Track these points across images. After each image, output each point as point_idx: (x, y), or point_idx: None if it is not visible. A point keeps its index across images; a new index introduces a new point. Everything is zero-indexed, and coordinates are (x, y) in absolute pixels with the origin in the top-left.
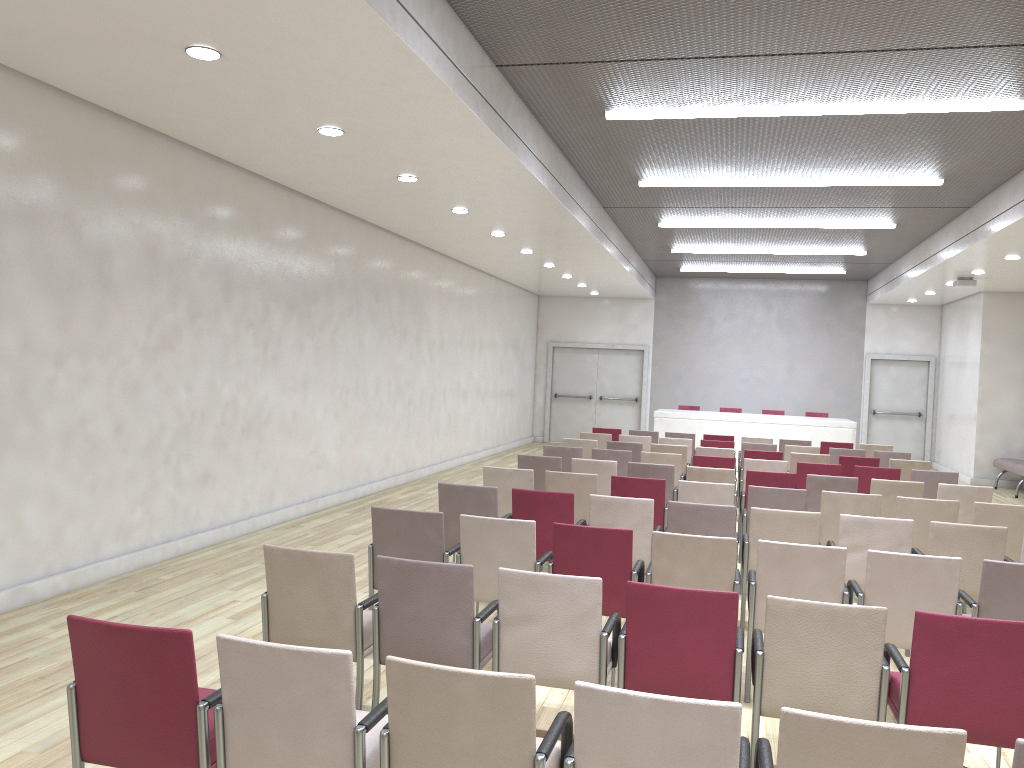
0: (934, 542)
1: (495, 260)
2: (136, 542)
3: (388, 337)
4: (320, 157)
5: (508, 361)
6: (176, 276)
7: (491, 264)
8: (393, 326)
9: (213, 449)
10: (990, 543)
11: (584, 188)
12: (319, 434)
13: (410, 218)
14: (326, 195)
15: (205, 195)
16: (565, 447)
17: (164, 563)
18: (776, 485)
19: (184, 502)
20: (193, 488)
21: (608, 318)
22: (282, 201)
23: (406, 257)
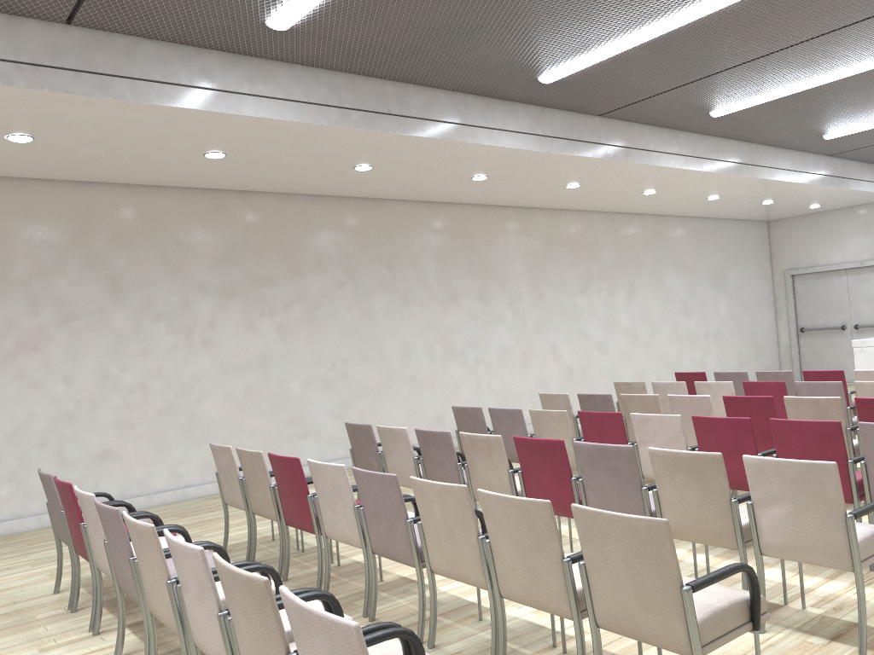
0: (225, 592)
1: (584, 200)
2: (6, 513)
3: (420, 302)
4: (108, 159)
5: (702, 300)
6: (35, 289)
7: (597, 204)
8: (429, 290)
9: (114, 430)
10: (257, 607)
11: (499, 105)
12: (298, 405)
13: (365, 185)
14: (242, 186)
15: (69, 215)
16: (466, 407)
17: (32, 531)
18: (544, 457)
19: (74, 477)
20: (87, 465)
21: (852, 231)
22: (198, 201)
23: (445, 220)
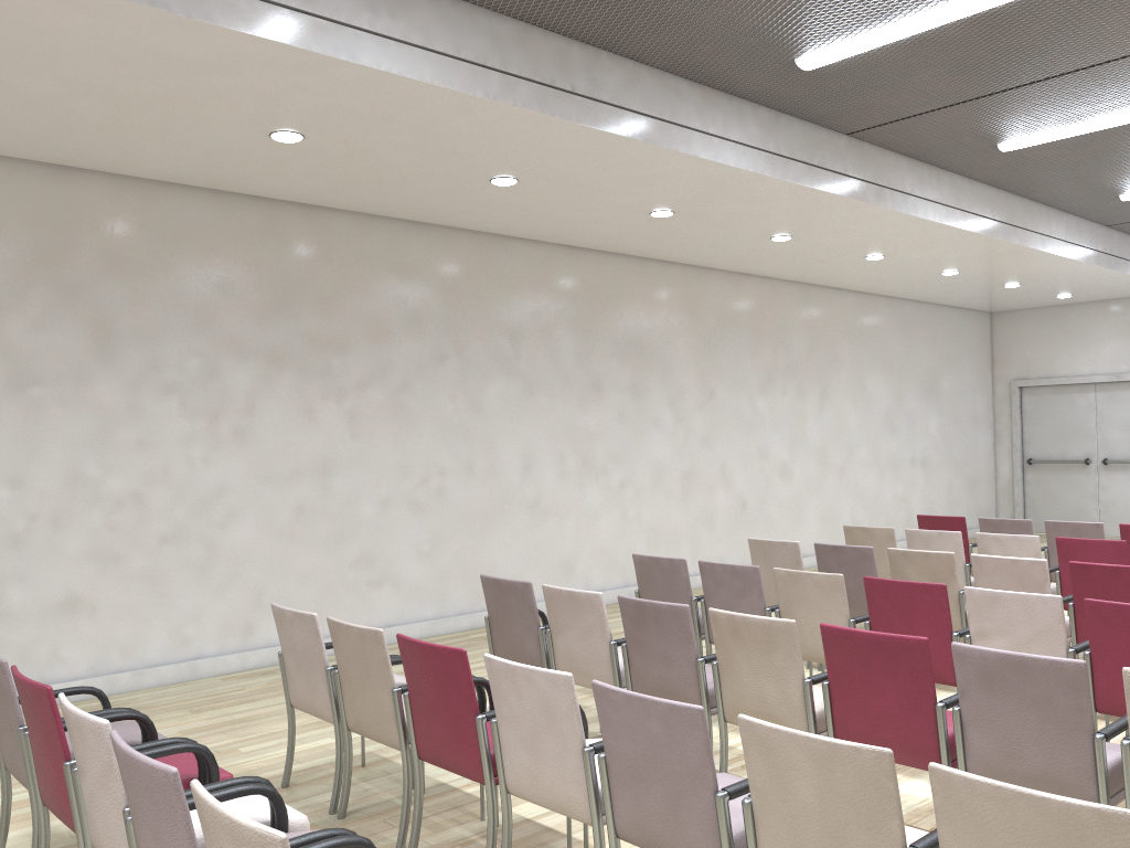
0: None
1: (781, 262)
2: None
3: (551, 392)
4: (112, 128)
5: (910, 414)
6: None
7: (794, 270)
8: (564, 376)
9: (88, 565)
10: None
11: (722, 100)
12: (371, 537)
13: (493, 211)
14: (310, 196)
15: (36, 218)
16: (659, 558)
17: None
18: (884, 665)
19: (19, 640)
20: (40, 620)
21: (1106, 333)
22: (239, 214)
23: (590, 275)
